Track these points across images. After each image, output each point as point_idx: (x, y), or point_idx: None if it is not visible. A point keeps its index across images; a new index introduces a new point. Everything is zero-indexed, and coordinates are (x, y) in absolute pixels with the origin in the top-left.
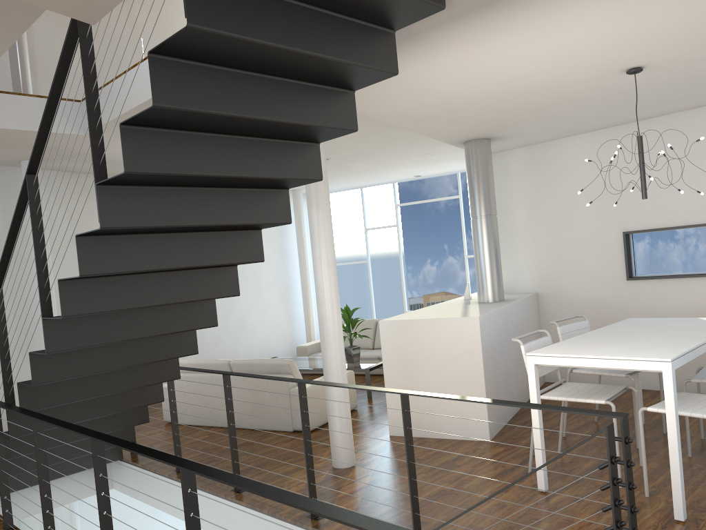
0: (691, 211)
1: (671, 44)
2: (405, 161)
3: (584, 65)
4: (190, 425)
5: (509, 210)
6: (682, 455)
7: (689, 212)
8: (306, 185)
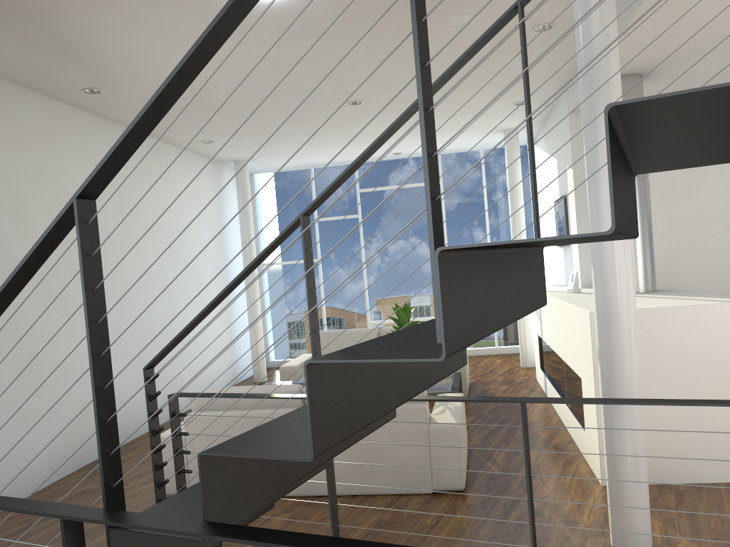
0: None
1: None
2: None
3: None
4: None
5: None
6: None
7: None
8: (591, 70)
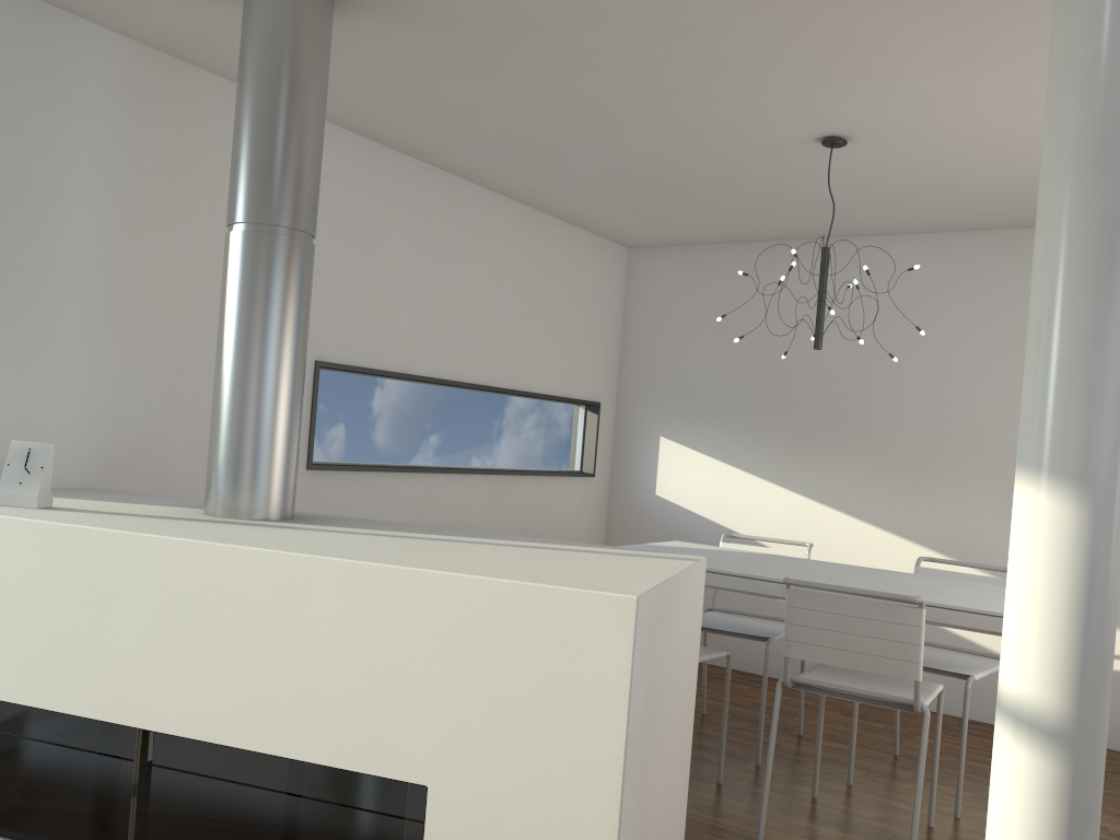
0: (414, 349)
1: (933, 155)
2: None
3: (935, 115)
4: None
5: (42, 206)
6: (751, 766)
7: (412, 351)
8: None
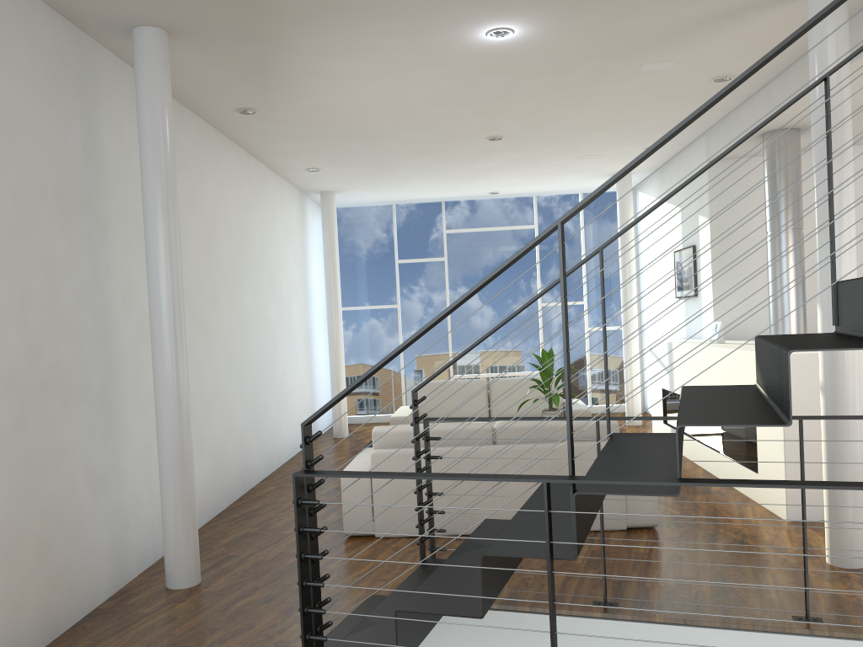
0: None
1: None
2: (547, 163)
3: None
4: (408, 537)
5: (744, 233)
6: None
7: None
8: None
